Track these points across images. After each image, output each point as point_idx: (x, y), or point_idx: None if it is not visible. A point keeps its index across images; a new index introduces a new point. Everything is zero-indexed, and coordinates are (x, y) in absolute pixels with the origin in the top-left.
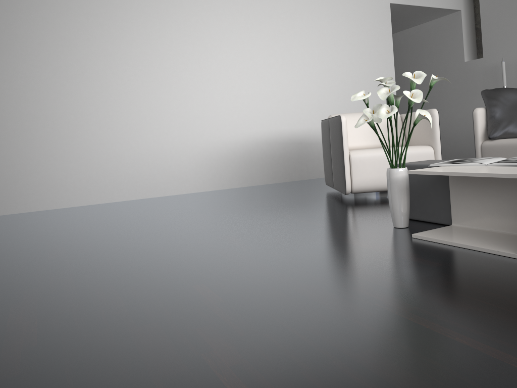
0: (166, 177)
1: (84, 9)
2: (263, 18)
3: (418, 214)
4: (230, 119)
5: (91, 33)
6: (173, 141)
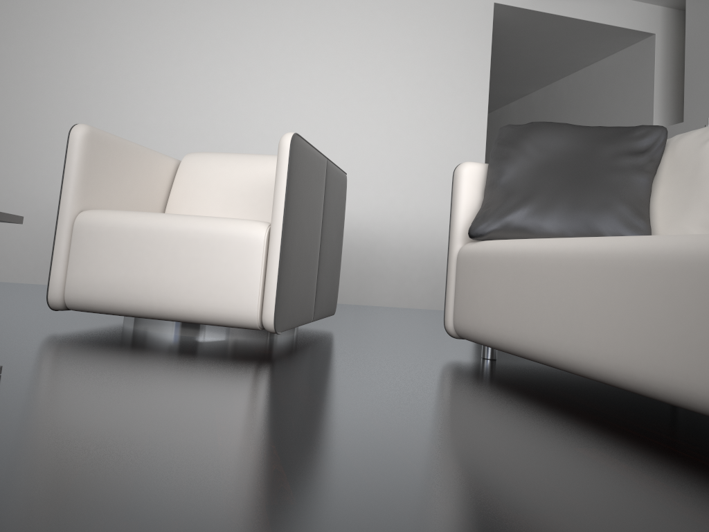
0: None
1: None
2: None
3: None
4: None
5: None
6: None
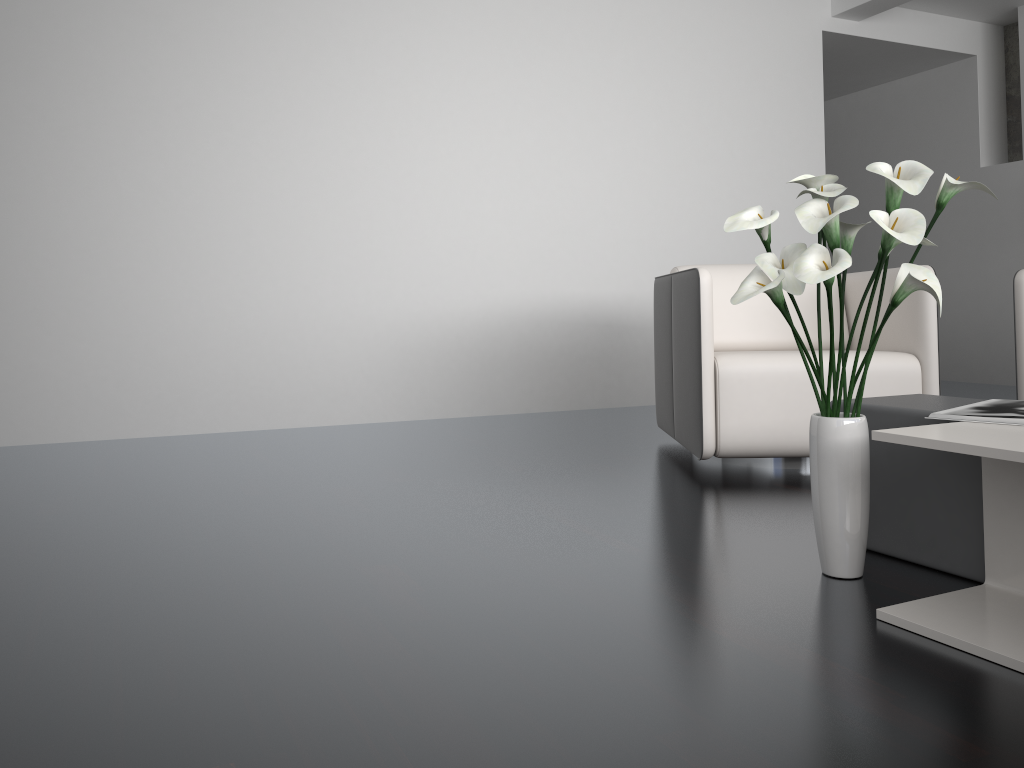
0: (300, 384)
1: (139, 1)
2: (541, 47)
3: (887, 540)
4: (454, 265)
5: (152, 55)
6: (321, 306)
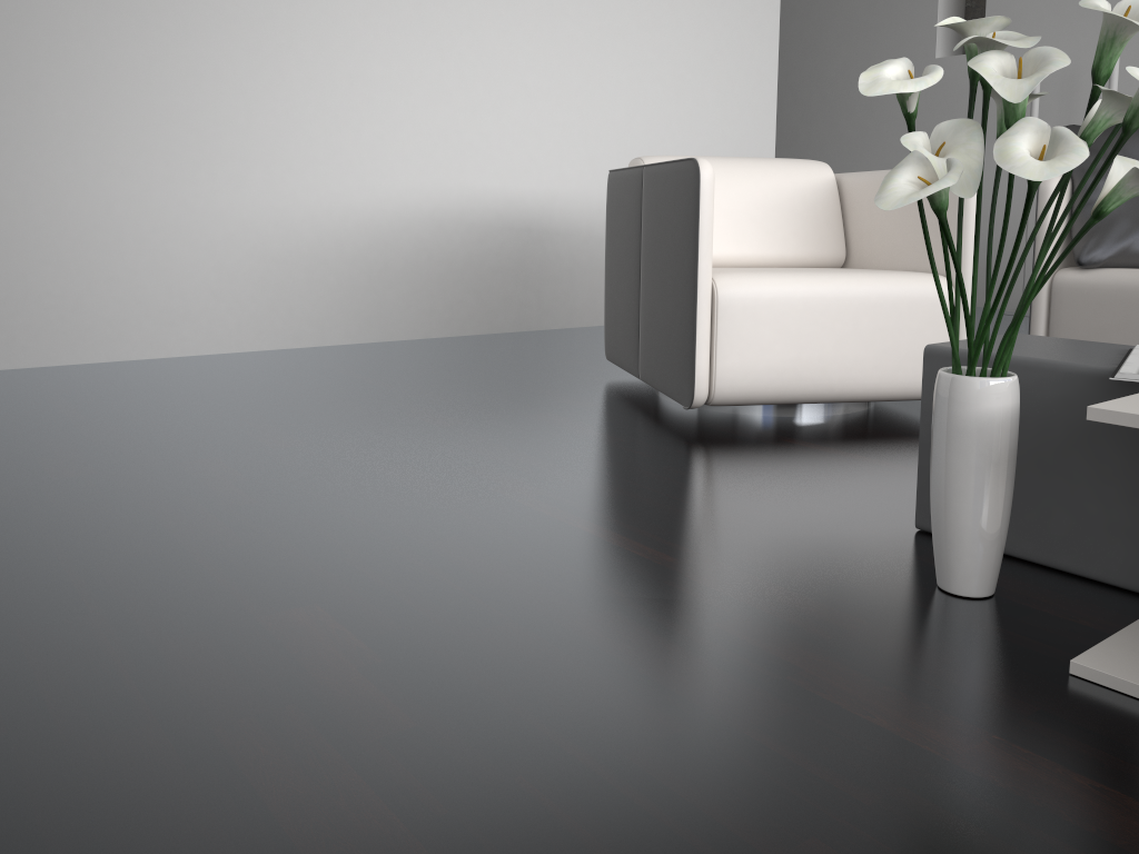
0: (120, 303)
1: None
2: None
3: None
4: (333, 145)
5: None
6: (147, 195)
